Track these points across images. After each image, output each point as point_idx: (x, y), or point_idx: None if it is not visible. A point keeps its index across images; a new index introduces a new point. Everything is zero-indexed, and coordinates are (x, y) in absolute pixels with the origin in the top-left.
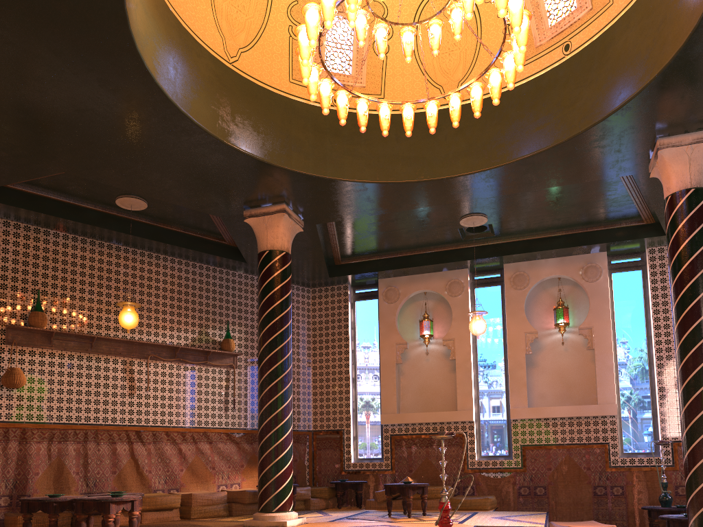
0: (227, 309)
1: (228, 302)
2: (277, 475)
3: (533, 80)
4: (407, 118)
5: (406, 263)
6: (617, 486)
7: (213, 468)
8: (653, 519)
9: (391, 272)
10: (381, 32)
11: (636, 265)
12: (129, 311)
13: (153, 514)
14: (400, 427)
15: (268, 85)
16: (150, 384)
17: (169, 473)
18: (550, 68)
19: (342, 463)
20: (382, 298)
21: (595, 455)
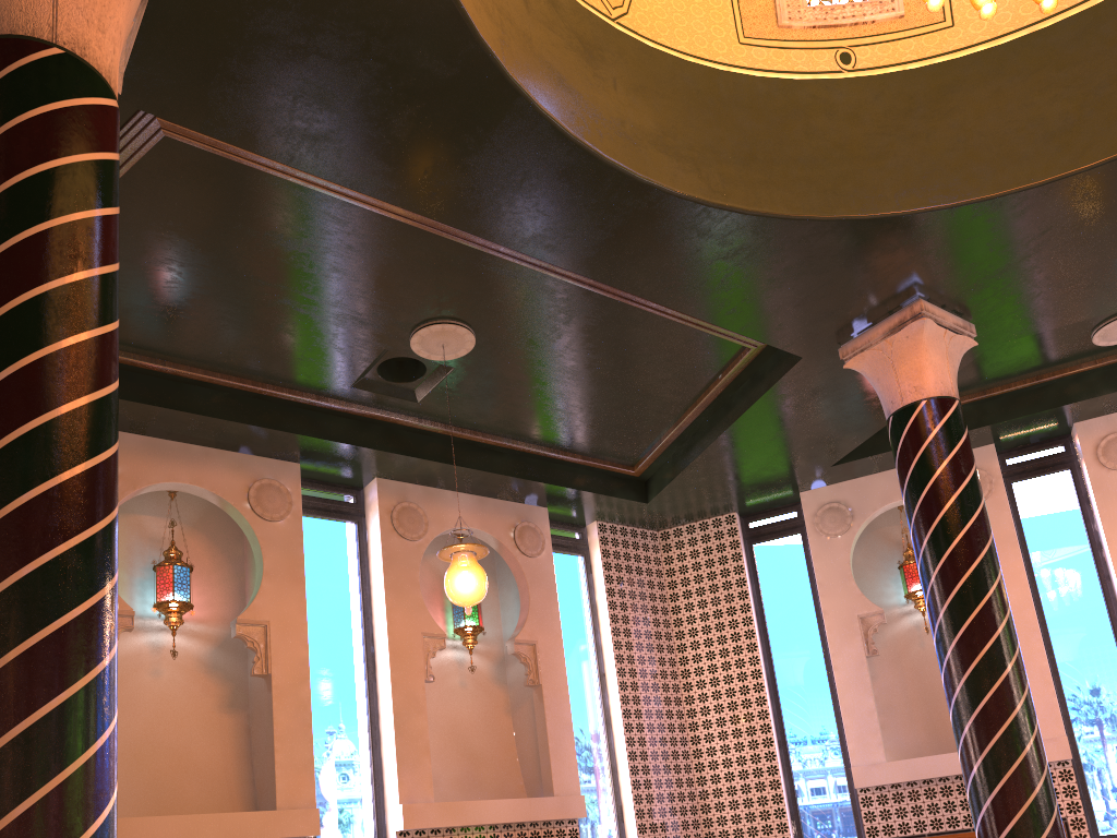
0: None
1: None
2: None
3: (779, 82)
4: None
5: (171, 396)
6: None
7: None
8: None
9: None
10: None
11: (576, 546)
12: None
13: None
14: None
15: None
16: None
17: None
18: (811, 77)
19: None
20: None
21: None
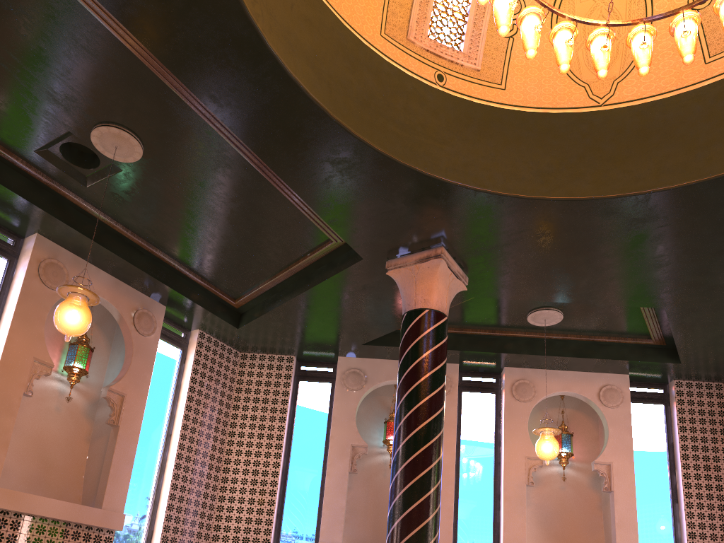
0: None
1: None
2: None
3: (397, 70)
4: None
5: None
6: None
7: None
8: None
9: None
10: None
11: (179, 341)
12: None
13: None
14: None
15: None
16: None
17: None
18: (417, 78)
19: None
20: None
21: None
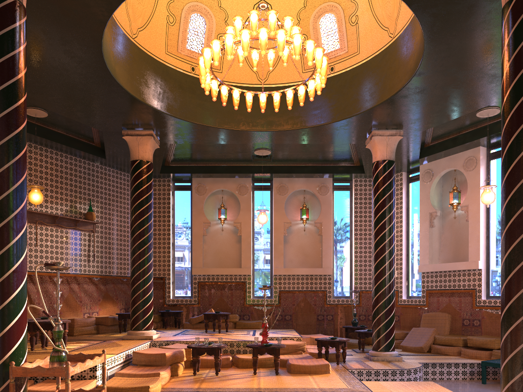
0: (89, 190)
1: (90, 185)
2: (145, 307)
3: None
4: (249, 101)
5: (213, 170)
6: (329, 314)
7: (81, 301)
8: (348, 332)
9: (202, 175)
10: (241, 50)
11: (347, 187)
12: (37, 192)
13: (49, 332)
14: (204, 276)
15: (153, 54)
16: (38, 242)
17: (52, 304)
18: None
19: (164, 299)
20: (195, 191)
21: (319, 297)
